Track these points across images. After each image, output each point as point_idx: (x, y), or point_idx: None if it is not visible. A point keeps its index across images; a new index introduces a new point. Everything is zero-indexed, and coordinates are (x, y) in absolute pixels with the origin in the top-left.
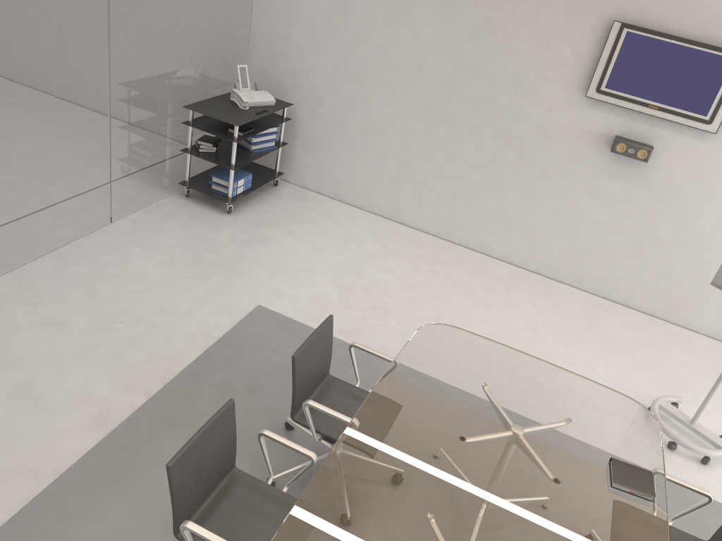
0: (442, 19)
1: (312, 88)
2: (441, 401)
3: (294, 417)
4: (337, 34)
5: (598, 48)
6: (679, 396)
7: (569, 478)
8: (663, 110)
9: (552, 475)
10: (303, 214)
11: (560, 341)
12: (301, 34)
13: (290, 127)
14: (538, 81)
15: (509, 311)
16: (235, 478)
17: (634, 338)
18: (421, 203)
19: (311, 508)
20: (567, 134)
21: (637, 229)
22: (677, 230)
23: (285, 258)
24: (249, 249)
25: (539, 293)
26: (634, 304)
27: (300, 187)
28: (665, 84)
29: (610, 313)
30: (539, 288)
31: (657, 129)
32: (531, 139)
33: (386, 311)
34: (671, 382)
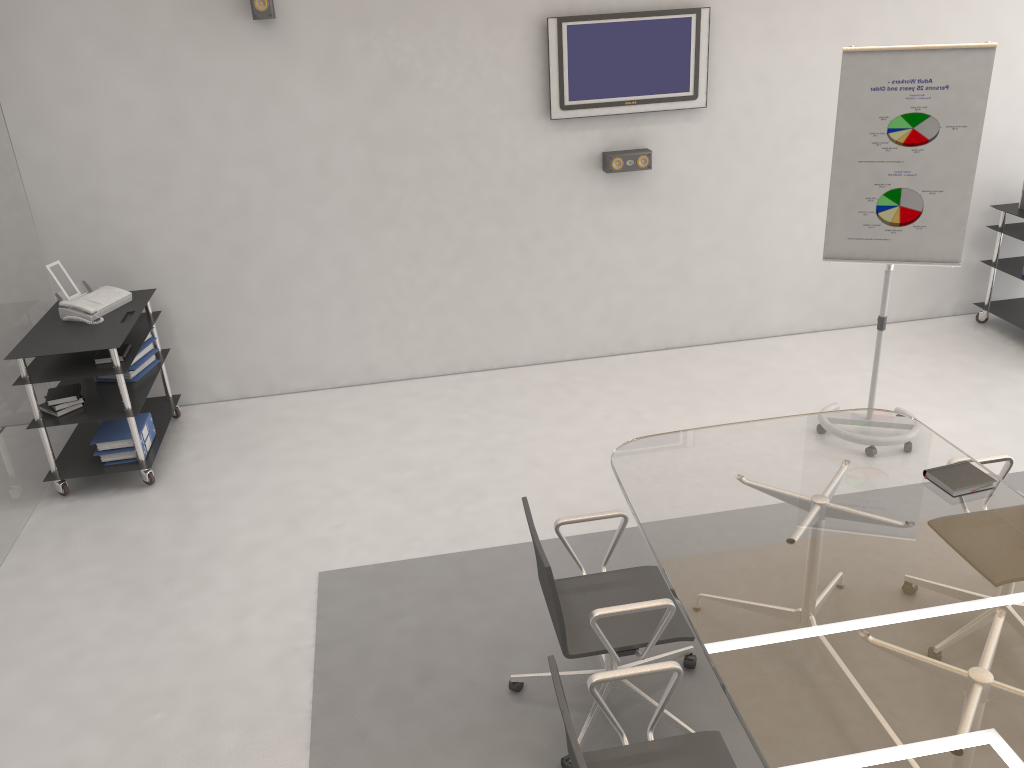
0: (329, 90)
1: (172, 254)
2: (728, 517)
3: (568, 652)
4: (180, 163)
5: (540, 58)
6: (834, 403)
7: (917, 513)
8: (643, 102)
9: (902, 520)
10: (252, 433)
11: (675, 415)
12: (121, 184)
13: (158, 324)
14: (486, 123)
15: (597, 413)
16: (590, 766)
17: (733, 373)
18: (400, 342)
19: (764, 712)
20: (547, 173)
21: (669, 251)
22: (710, 232)
23: (289, 498)
24: (229, 513)
25: (604, 378)
26: (700, 339)
27: (210, 403)
28: (633, 71)
29: (688, 361)
30: (599, 373)
31: (643, 127)
32: (506, 198)
33: (474, 489)
34: (806, 396)
